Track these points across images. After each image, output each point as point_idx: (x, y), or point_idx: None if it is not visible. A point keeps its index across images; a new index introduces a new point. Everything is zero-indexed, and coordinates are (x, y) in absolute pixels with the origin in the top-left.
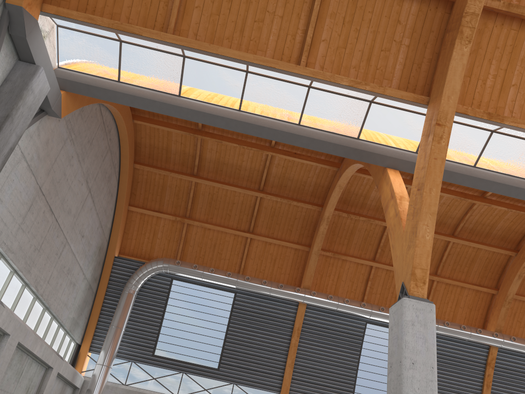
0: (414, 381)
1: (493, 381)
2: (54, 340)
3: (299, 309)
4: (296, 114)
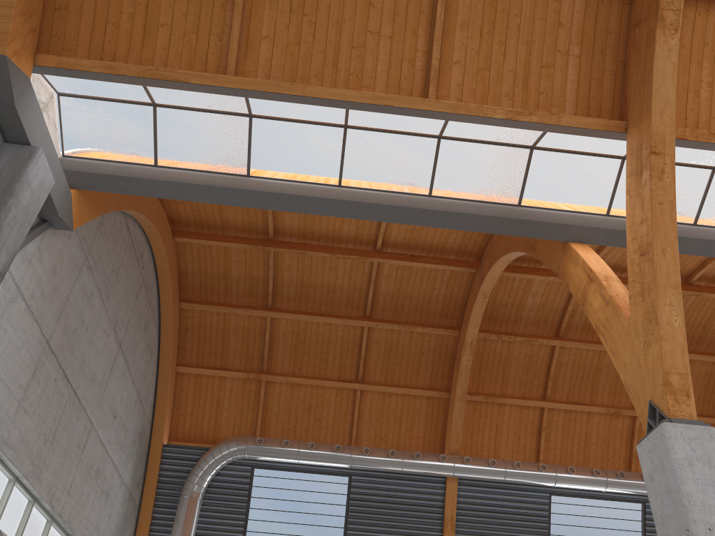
0: None
1: None
2: None
3: (448, 487)
4: (423, 181)
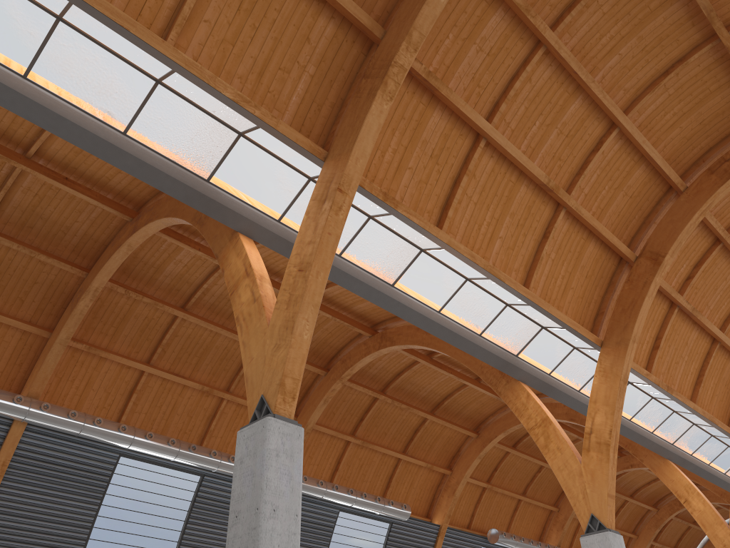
0: (274, 535)
1: None
2: None
3: (13, 431)
4: (124, 116)
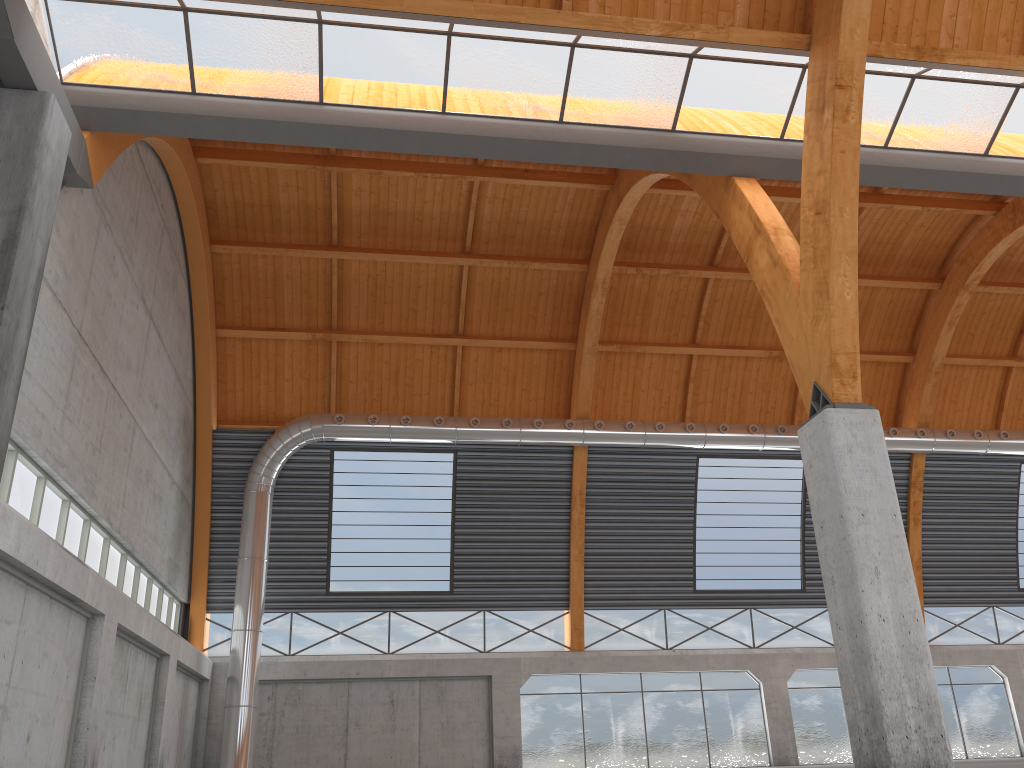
0: (869, 543)
1: (924, 512)
2: (148, 607)
3: (577, 458)
4: (552, 103)
